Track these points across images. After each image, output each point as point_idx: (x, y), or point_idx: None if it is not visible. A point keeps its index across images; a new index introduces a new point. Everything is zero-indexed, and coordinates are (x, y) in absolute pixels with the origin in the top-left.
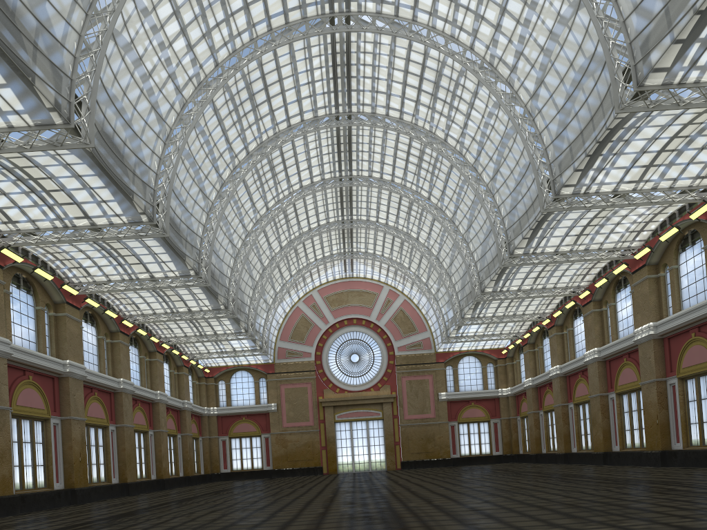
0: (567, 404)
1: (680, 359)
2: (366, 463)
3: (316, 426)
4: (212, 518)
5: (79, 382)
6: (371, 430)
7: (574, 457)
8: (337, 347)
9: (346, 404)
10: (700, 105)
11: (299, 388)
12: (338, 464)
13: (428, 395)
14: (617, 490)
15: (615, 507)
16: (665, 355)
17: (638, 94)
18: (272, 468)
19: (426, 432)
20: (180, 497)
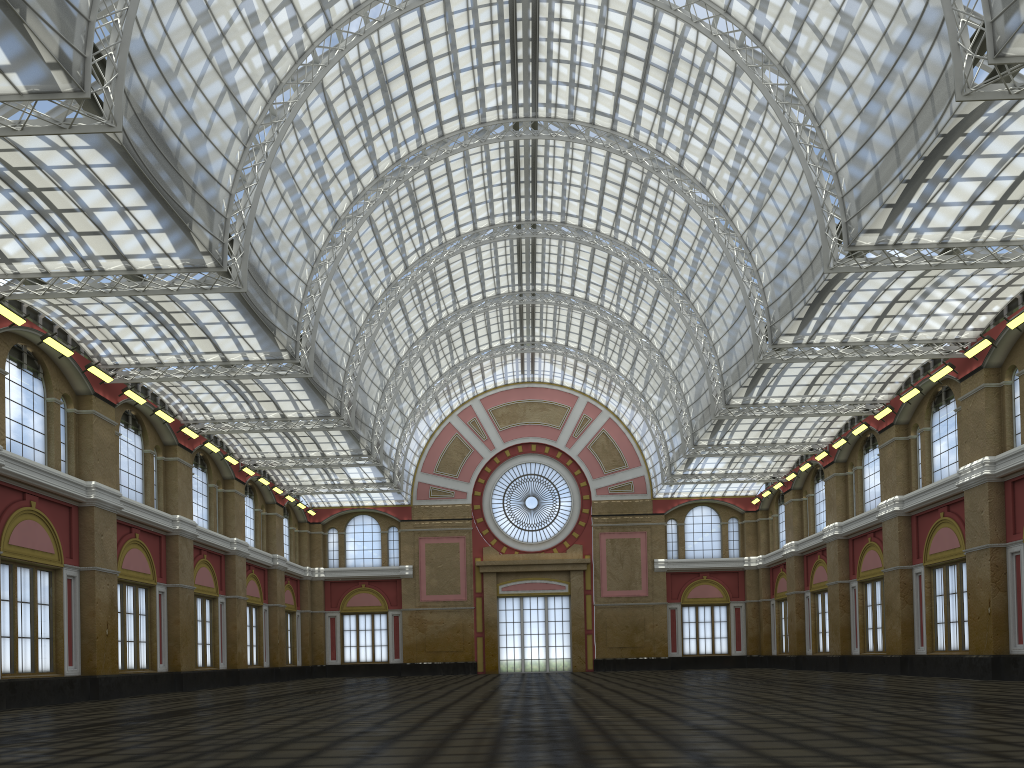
0: (848, 581)
1: None
2: (541, 660)
3: (470, 601)
4: (283, 726)
5: (109, 516)
6: (552, 611)
7: (856, 662)
8: (506, 485)
9: (515, 571)
10: None
11: (448, 544)
12: (500, 659)
13: (638, 561)
14: (931, 709)
15: (934, 733)
16: (1007, 507)
17: (992, 79)
18: (402, 661)
19: (633, 617)
20: (254, 696)
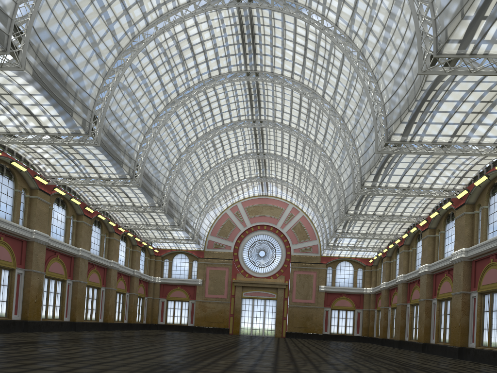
0: (406, 304)
1: (481, 278)
2: (260, 330)
3: (228, 299)
4: (69, 352)
5: (42, 246)
6: (267, 306)
7: (405, 344)
8: (250, 244)
9: (251, 286)
10: (488, 73)
11: (220, 270)
12: (241, 328)
13: (311, 286)
14: (384, 371)
15: None
16: (472, 274)
17: (447, 64)
18: (194, 325)
19: (306, 313)
20: (99, 336)
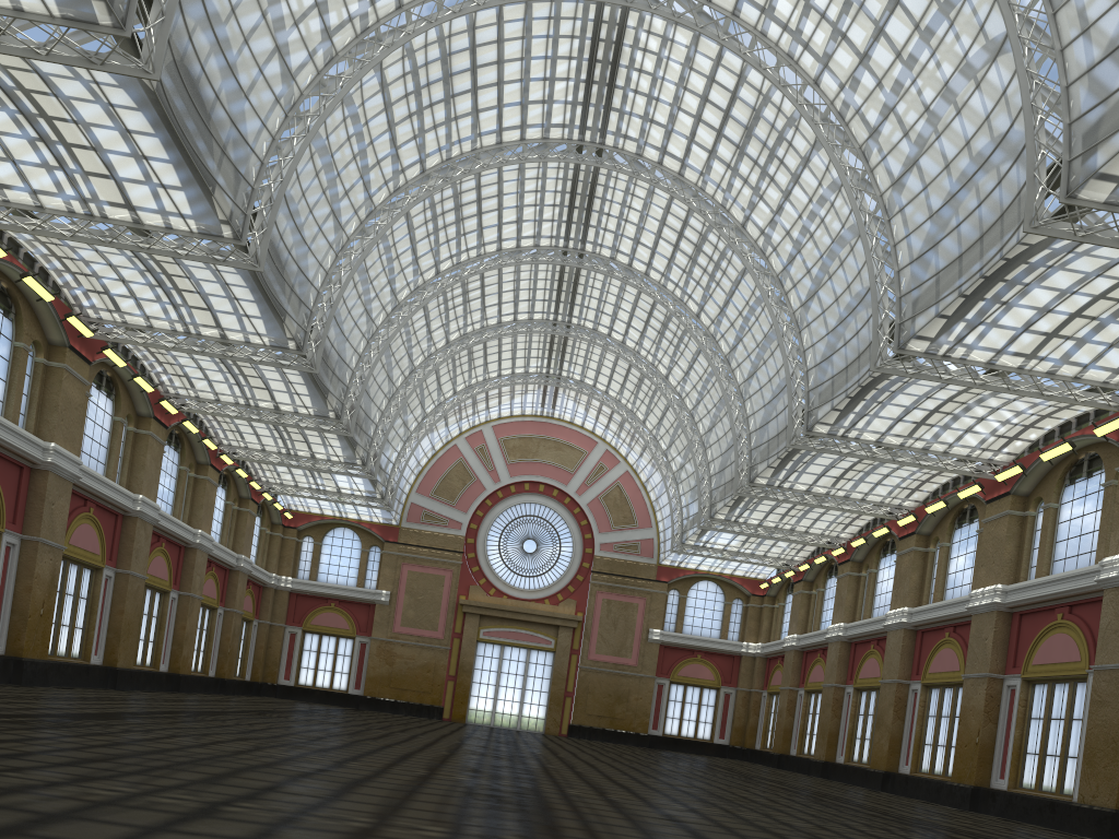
0: (845, 686)
1: (1032, 650)
2: (514, 716)
3: (447, 641)
4: (236, 749)
5: (65, 484)
6: (533, 665)
7: (838, 770)
8: (506, 523)
9: (501, 616)
10: None
11: (432, 575)
12: (470, 708)
13: (633, 628)
14: (902, 833)
15: None
16: (1011, 639)
17: (1062, 214)
18: (362, 693)
19: (618, 686)
20: (198, 708)
